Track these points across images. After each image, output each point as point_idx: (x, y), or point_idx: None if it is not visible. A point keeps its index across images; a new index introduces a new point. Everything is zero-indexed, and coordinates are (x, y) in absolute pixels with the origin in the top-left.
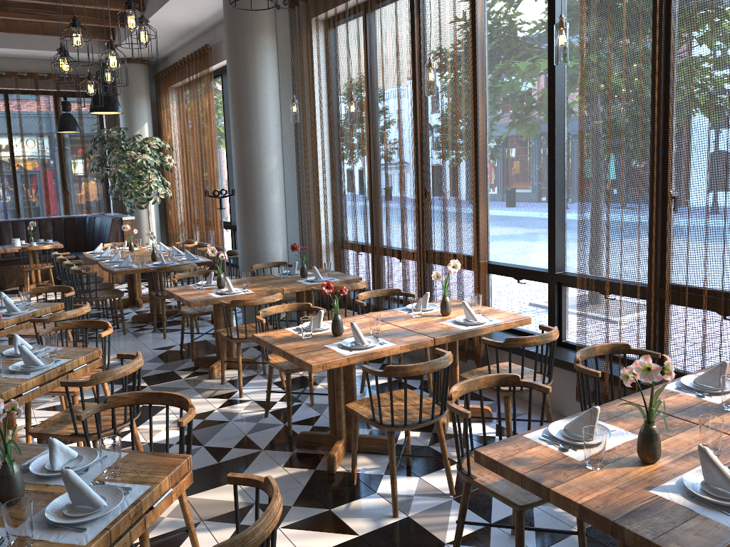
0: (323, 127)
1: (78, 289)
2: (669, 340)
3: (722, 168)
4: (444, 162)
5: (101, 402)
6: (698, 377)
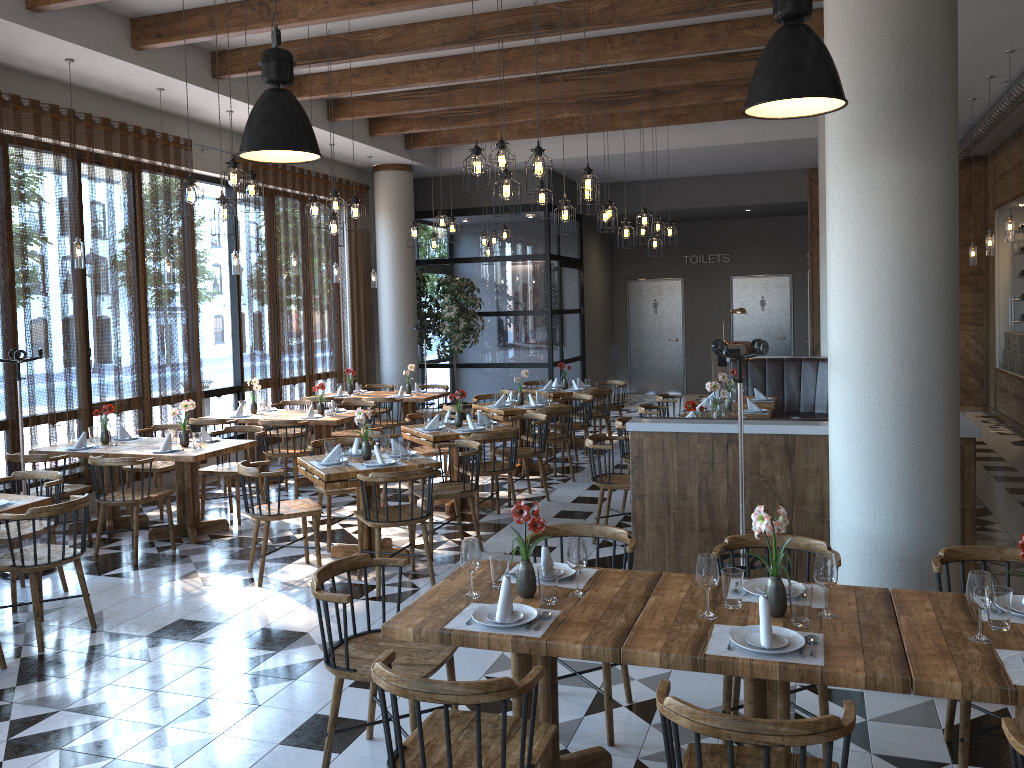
0: (9, 271)
1: (84, 534)
2: (283, 398)
3: (291, 322)
4: (176, 318)
5: (322, 536)
6: (339, 393)
